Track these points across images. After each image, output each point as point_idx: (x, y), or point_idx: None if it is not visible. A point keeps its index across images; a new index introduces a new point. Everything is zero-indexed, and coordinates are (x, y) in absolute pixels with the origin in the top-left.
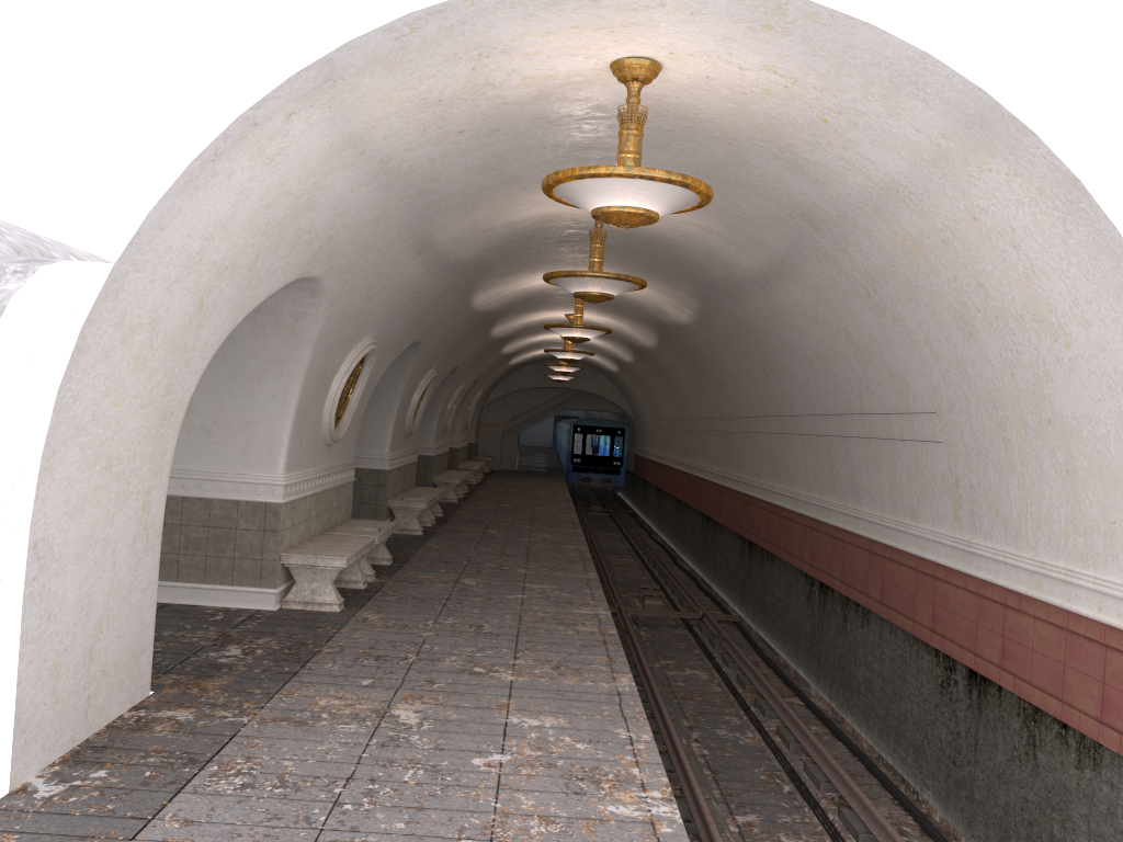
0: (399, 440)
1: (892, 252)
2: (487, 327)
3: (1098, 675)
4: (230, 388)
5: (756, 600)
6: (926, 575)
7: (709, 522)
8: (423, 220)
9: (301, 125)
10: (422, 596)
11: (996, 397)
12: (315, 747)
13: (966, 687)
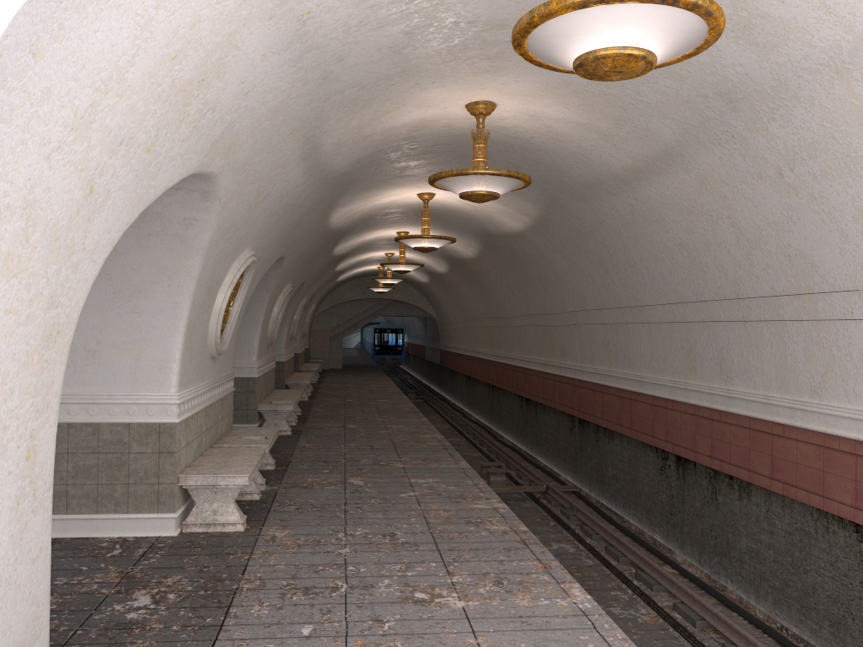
0: (263, 349)
1: (839, 121)
2: (333, 245)
3: None
4: (115, 305)
5: (593, 471)
6: (840, 452)
7: (528, 403)
8: (317, 117)
9: None
10: (320, 503)
11: None
12: None
13: None
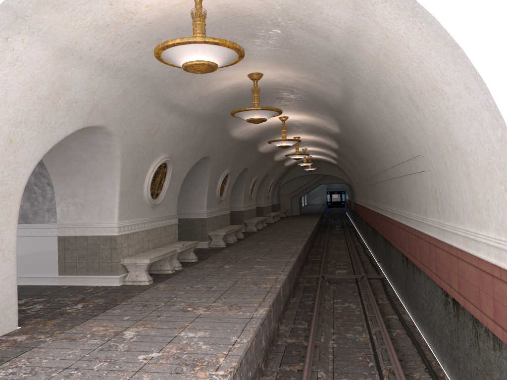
0: (213, 203)
1: (373, 69)
2: (253, 147)
3: (491, 294)
4: (89, 184)
5: (389, 266)
6: (432, 244)
7: (374, 230)
8: (159, 93)
9: (20, 44)
10: (196, 275)
11: (436, 139)
12: (67, 352)
13: (452, 305)
